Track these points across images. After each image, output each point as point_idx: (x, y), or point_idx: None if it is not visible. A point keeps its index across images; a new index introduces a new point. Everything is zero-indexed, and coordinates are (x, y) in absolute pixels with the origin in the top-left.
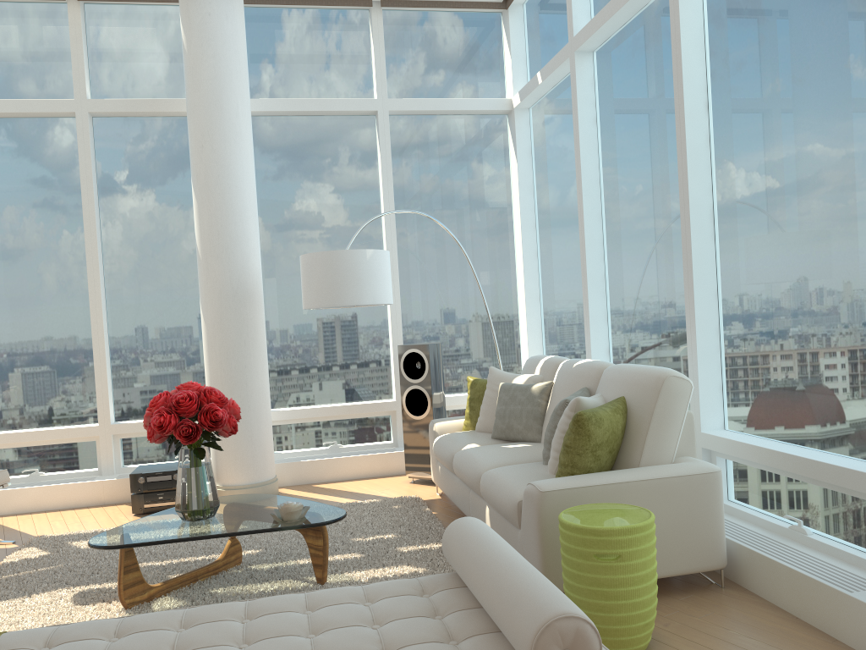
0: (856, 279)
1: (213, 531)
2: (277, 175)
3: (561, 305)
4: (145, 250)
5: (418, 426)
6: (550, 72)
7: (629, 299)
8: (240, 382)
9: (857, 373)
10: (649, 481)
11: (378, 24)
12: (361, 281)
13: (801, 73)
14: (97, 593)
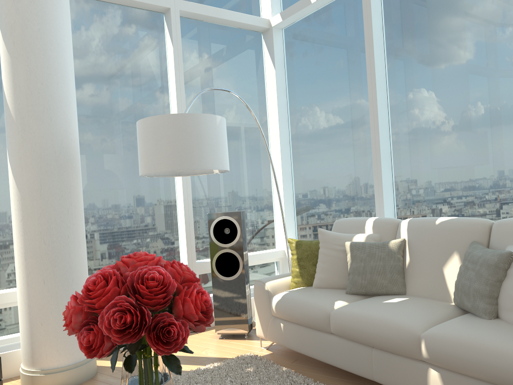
0: None
1: None
2: (76, 52)
3: (322, 180)
4: None
5: (229, 286)
6: None
7: (428, 169)
8: (63, 253)
9: None
10: None
11: None
12: (213, 146)
13: None
14: None
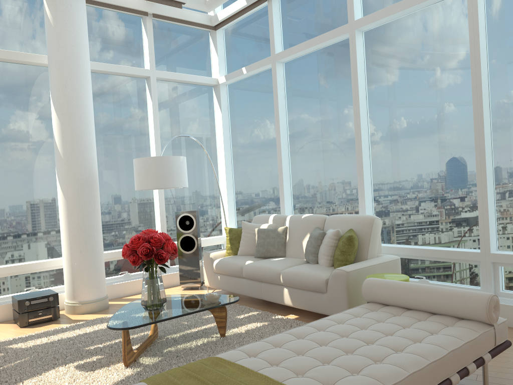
0: (451, 175)
1: (182, 312)
2: None
3: (252, 189)
4: (1, 150)
5: (188, 257)
6: (255, 69)
7: (309, 185)
8: (91, 235)
9: (451, 213)
10: (380, 264)
11: (150, 26)
12: (178, 174)
13: (422, 90)
14: (90, 364)
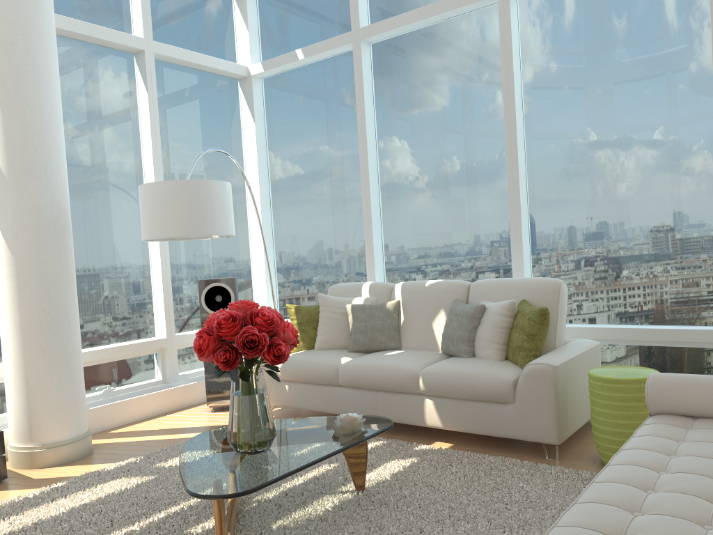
0: (668, 217)
1: (317, 453)
2: None
3: (309, 246)
4: None
5: None
6: (320, 51)
7: (415, 237)
8: (63, 321)
9: (668, 273)
10: (584, 352)
11: None
12: (224, 212)
13: (621, 88)
14: None
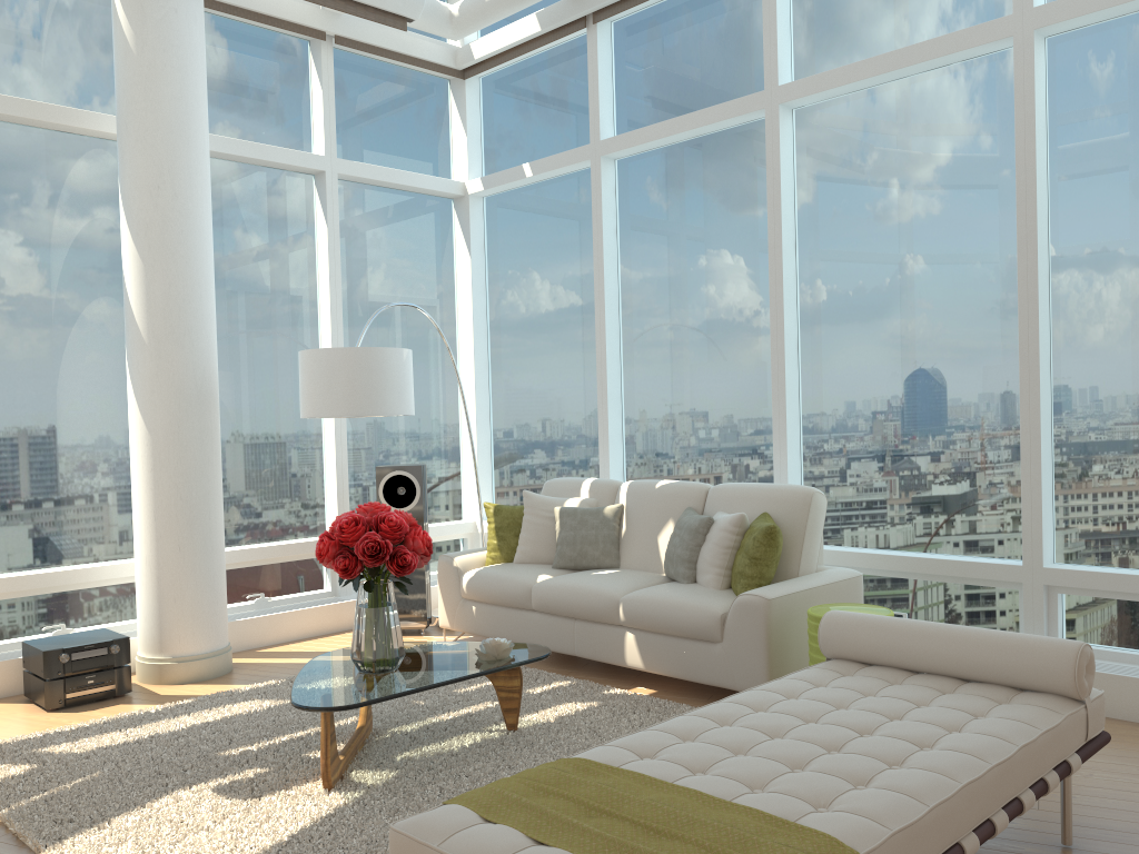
0: (967, 411)
1: (443, 677)
2: None
3: (534, 423)
4: None
5: None
6: (552, 168)
7: (663, 420)
8: (203, 513)
9: (965, 486)
10: (828, 585)
11: (328, 63)
12: (399, 386)
13: (915, 238)
14: (245, 785)
